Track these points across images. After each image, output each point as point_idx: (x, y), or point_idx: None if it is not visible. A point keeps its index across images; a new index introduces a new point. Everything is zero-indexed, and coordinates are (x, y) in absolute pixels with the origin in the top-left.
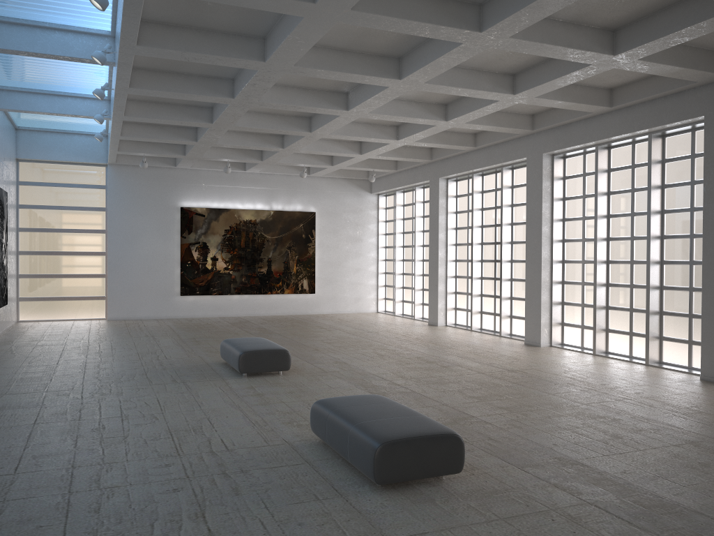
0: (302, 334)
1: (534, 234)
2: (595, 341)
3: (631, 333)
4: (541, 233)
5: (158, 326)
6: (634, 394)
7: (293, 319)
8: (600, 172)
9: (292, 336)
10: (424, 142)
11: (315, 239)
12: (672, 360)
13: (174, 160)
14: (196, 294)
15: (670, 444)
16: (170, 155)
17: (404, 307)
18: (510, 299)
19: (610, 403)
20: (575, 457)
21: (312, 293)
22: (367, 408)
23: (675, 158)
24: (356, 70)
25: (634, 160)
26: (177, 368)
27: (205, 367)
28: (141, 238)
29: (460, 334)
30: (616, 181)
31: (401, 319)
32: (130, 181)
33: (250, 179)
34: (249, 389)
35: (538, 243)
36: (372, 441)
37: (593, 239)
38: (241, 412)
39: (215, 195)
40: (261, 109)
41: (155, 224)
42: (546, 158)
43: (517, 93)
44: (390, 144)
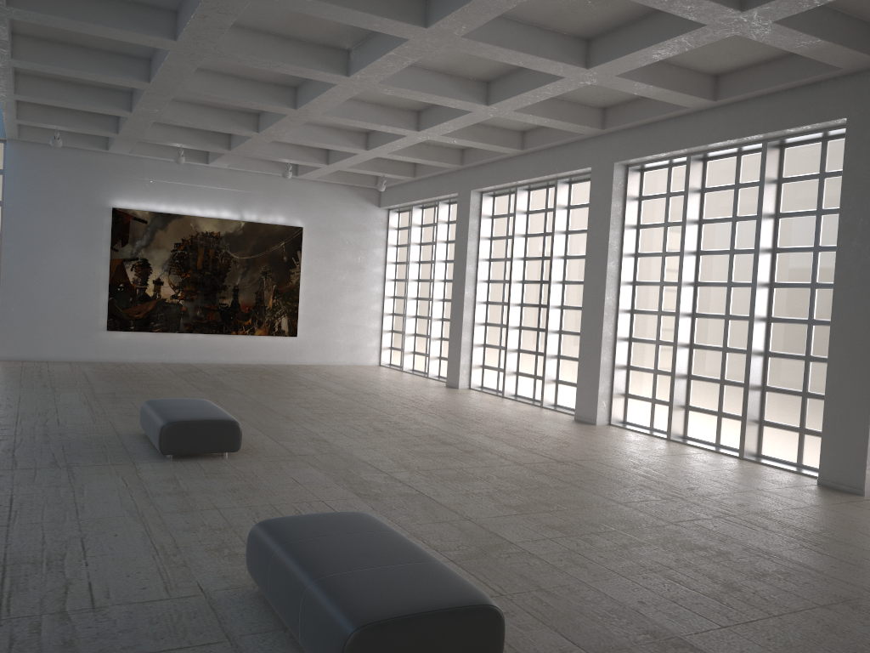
0: (271, 393)
1: (596, 272)
2: (670, 422)
3: (720, 413)
4: (606, 271)
5: (68, 372)
6: (737, 507)
7: (265, 371)
8: (692, 192)
9: (257, 395)
10: (455, 137)
11: (301, 264)
12: (775, 453)
13: (106, 141)
14: (129, 330)
15: (815, 603)
16: (96, 131)
17: (415, 360)
18: (557, 357)
19: (708, 523)
20: (678, 630)
21: (292, 336)
22: (340, 543)
23: (797, 177)
24: (361, 6)
25: (739, 177)
26: (68, 441)
27: (112, 441)
28: (52, 247)
29: (488, 402)
30: (712, 206)
31: (410, 376)
32: (39, 165)
33: (214, 176)
34: (168, 483)
35: (601, 284)
36: (341, 621)
37: (674, 283)
38: (143, 526)
39: (164, 195)
40: (224, 69)
41: (74, 229)
42: (618, 170)
43: (591, 66)
44: (407, 137)
